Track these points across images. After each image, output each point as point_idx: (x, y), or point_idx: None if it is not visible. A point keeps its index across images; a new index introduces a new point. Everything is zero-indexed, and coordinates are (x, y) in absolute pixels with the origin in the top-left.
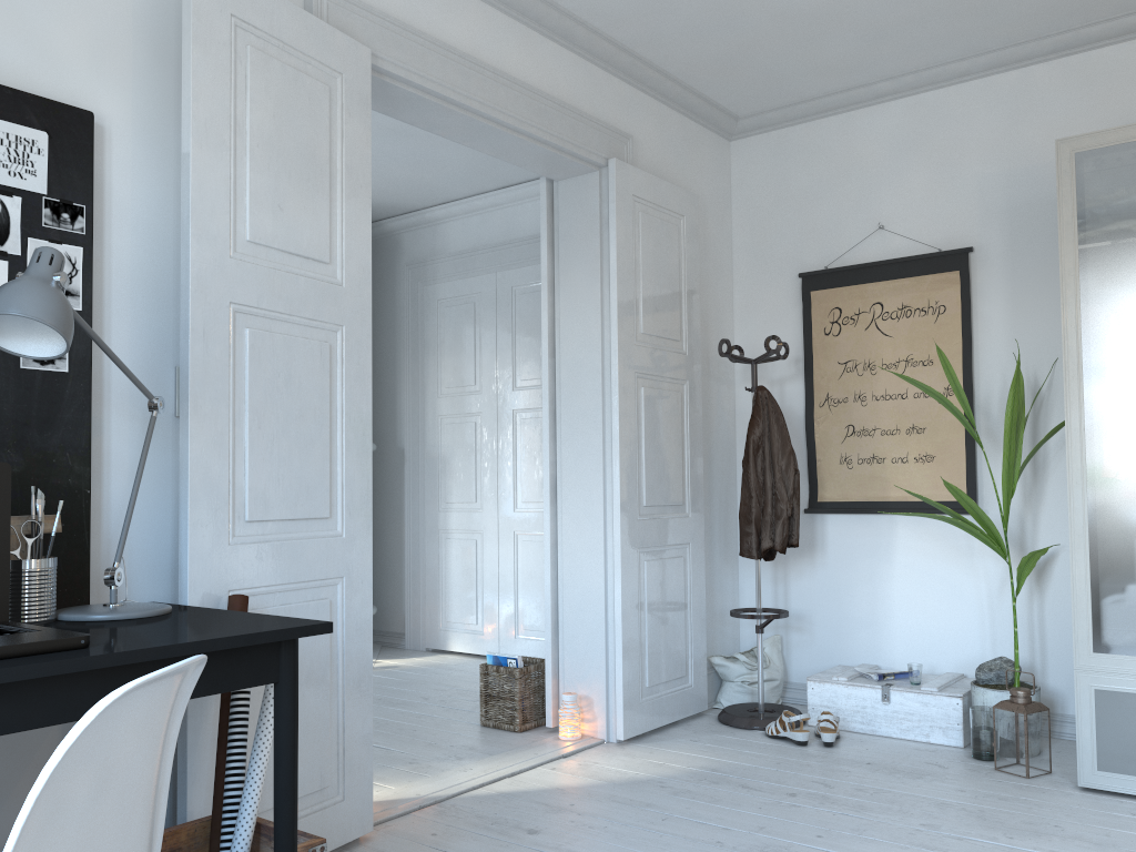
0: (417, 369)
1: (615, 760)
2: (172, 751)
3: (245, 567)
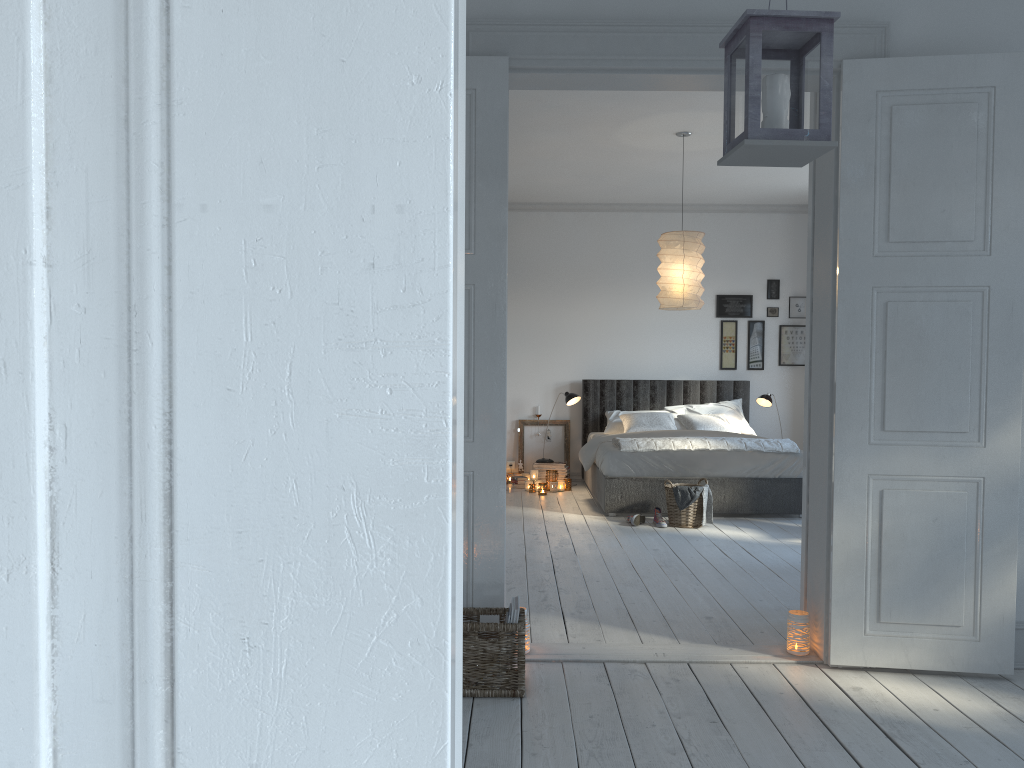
0: None
1: (546, 632)
2: None
3: None
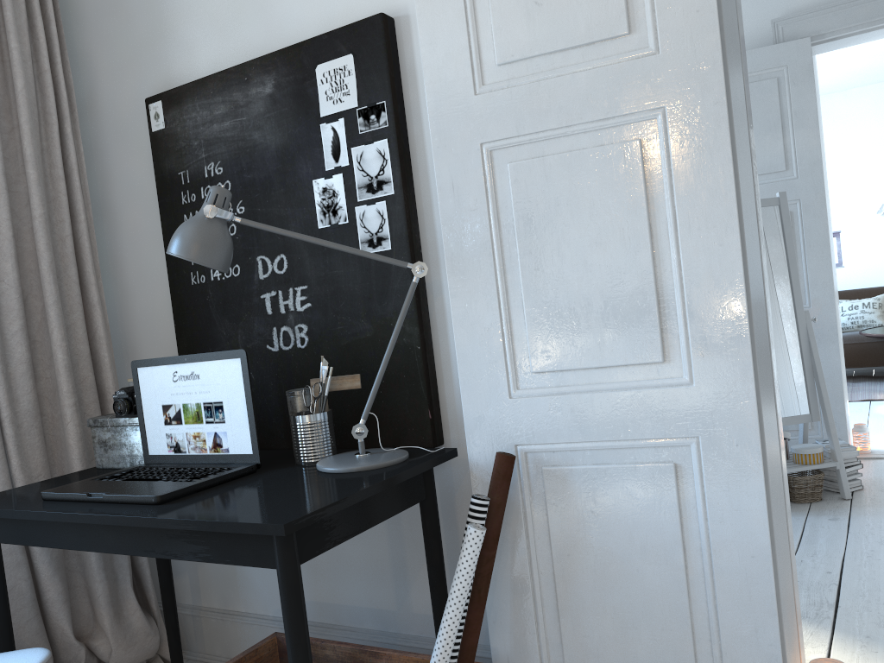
0: None
1: None
2: None
3: (534, 421)
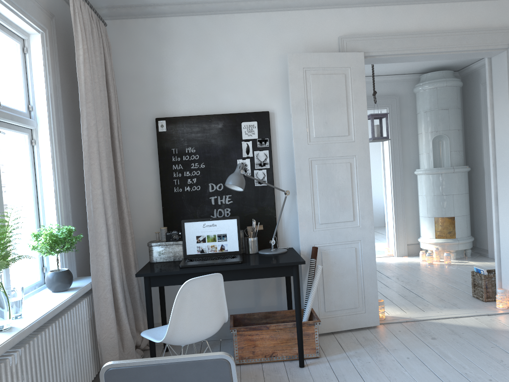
0: (487, 132)
1: None
2: (223, 291)
3: (320, 237)
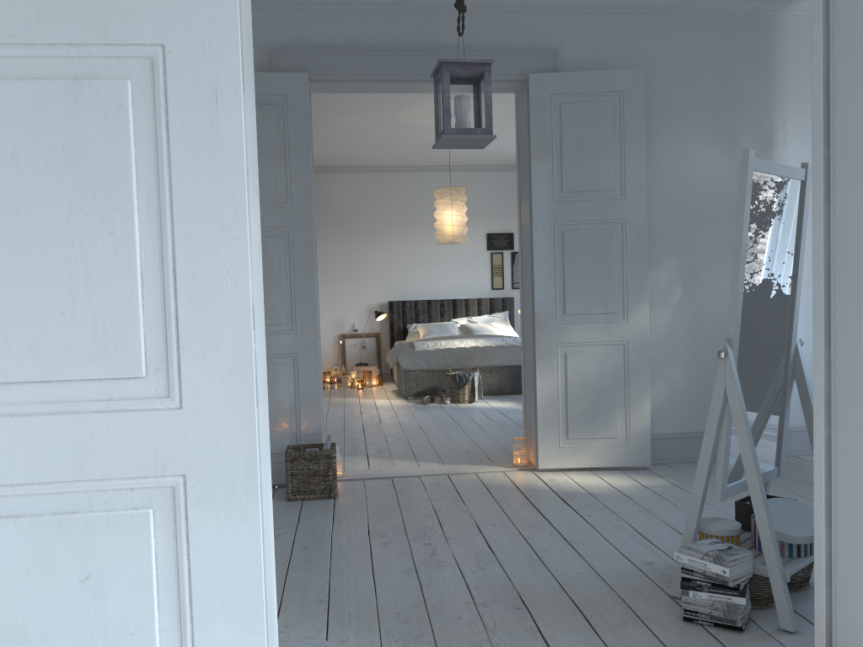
0: None
1: (355, 465)
2: None
3: None
